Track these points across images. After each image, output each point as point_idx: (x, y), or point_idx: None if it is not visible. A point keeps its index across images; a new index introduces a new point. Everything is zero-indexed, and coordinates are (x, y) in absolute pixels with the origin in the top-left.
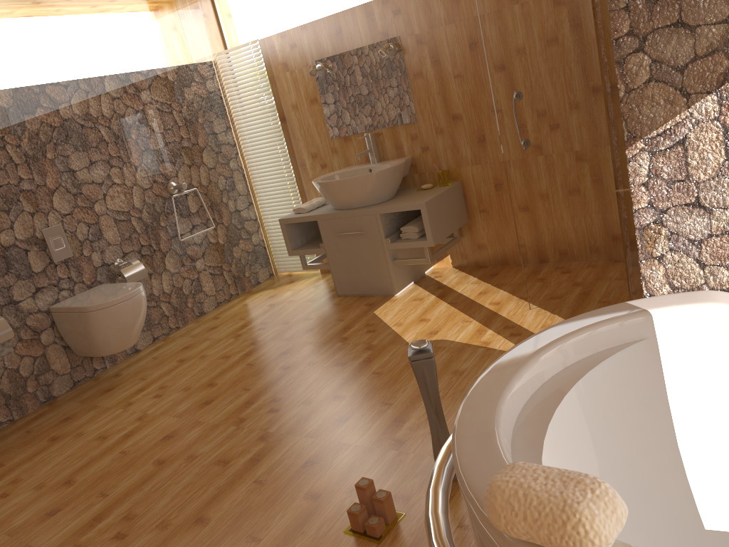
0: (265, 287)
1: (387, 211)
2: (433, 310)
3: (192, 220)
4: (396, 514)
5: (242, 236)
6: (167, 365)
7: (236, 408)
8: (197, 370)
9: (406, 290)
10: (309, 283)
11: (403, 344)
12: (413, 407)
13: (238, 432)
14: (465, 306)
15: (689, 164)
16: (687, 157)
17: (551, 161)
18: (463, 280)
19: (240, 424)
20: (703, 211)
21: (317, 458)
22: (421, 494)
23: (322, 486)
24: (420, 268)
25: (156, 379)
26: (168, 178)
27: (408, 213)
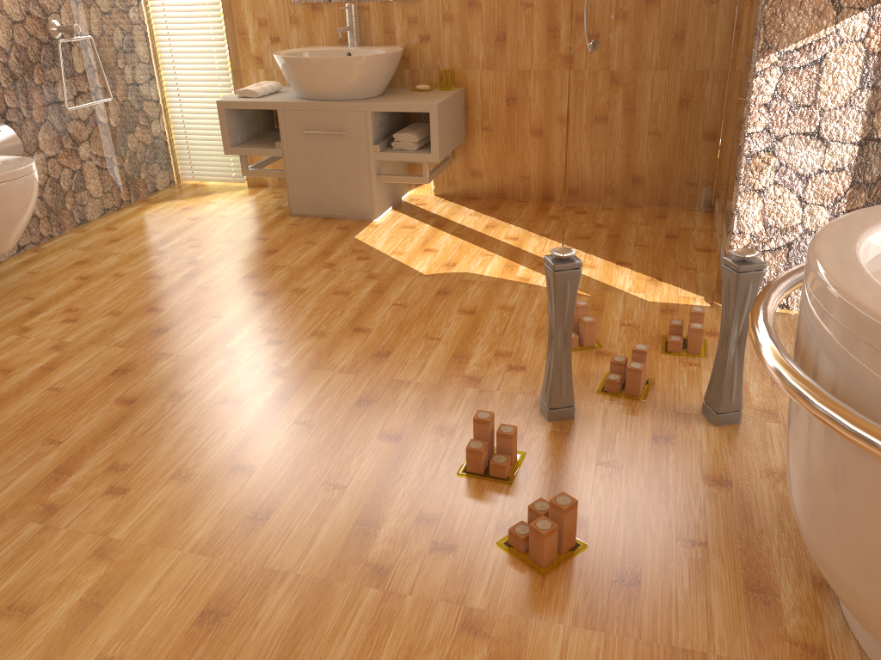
0: (169, 196)
1: (383, 110)
2: (436, 241)
3: (78, 84)
4: (517, 453)
5: (141, 120)
6: (62, 282)
7: (213, 338)
8: (118, 290)
9: (386, 216)
10: (237, 197)
11: (417, 275)
12: (471, 342)
13: (234, 366)
14: (475, 239)
15: (823, 88)
16: (823, 79)
17: (614, 72)
18: (458, 211)
19: (231, 357)
20: (823, 143)
21: (371, 396)
22: (533, 433)
23: (397, 426)
24: (398, 192)
25: (53, 300)
26: (48, 13)
27: (395, 119)
